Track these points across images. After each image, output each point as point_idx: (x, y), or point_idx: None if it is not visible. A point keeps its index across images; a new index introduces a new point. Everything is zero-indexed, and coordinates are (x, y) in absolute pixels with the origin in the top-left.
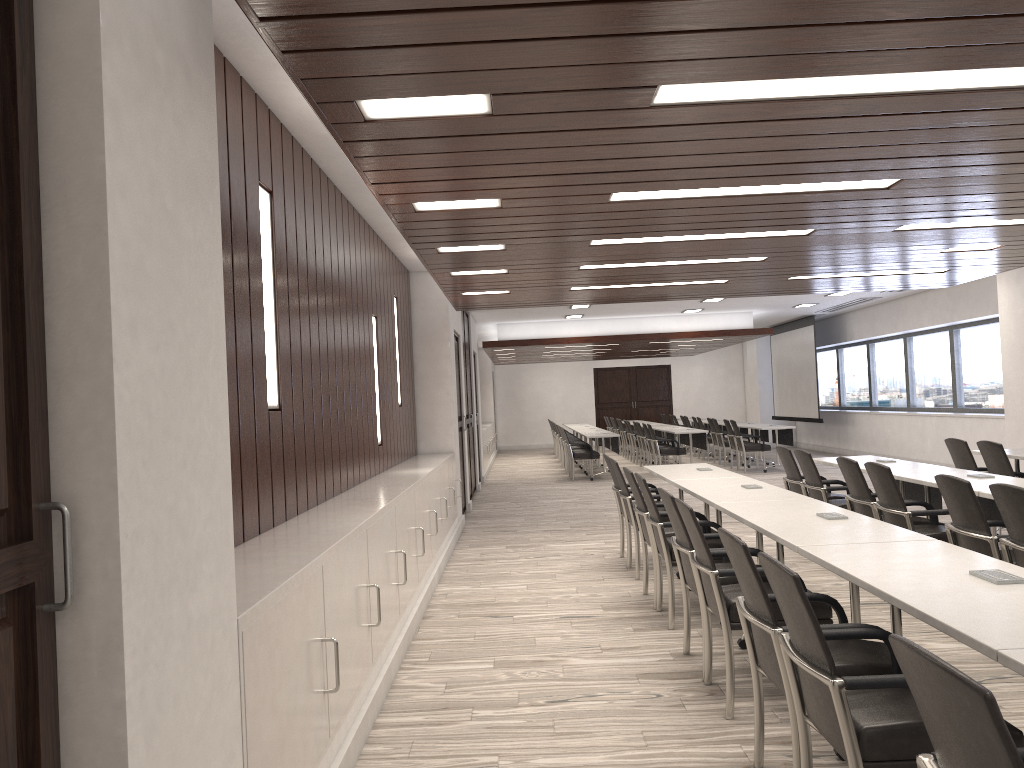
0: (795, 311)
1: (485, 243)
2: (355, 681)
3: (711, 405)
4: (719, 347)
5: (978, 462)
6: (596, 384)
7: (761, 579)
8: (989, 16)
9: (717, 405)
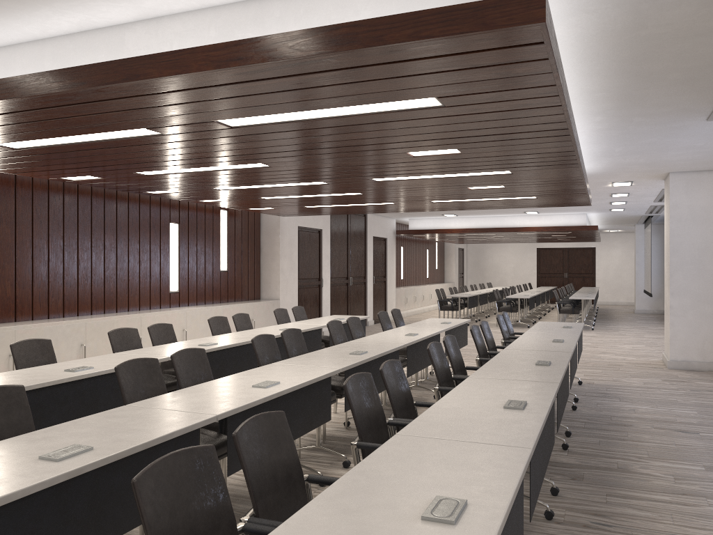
0: (624, 213)
1: (158, 190)
2: None
3: (626, 278)
4: (595, 237)
5: None
6: (538, 259)
7: (15, 360)
8: (26, 122)
9: (631, 279)
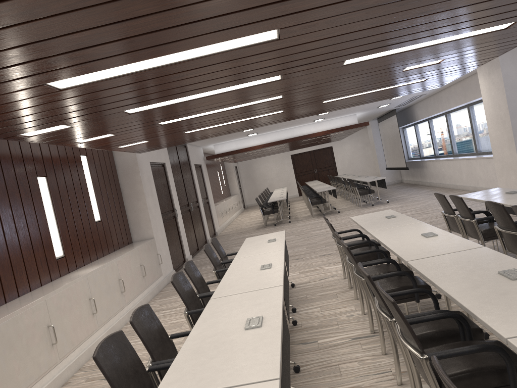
0: (382, 109)
1: (44, 127)
2: None
3: (357, 164)
4: (348, 135)
5: (490, 184)
6: (293, 163)
7: None
8: None
9: (361, 164)
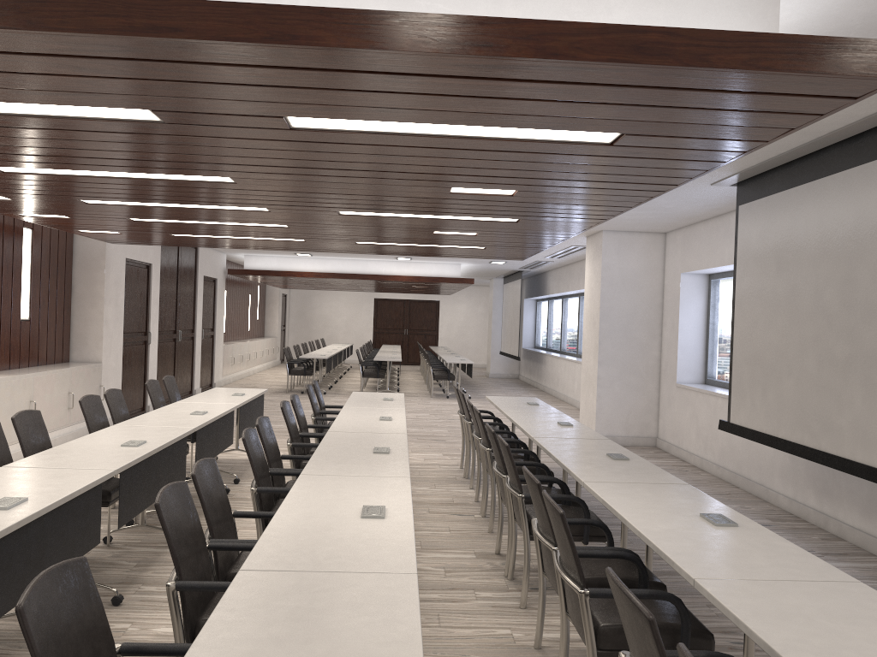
0: (499, 266)
1: None
2: None
3: (470, 337)
4: (455, 290)
5: None
6: (376, 312)
7: None
8: None
9: (475, 338)
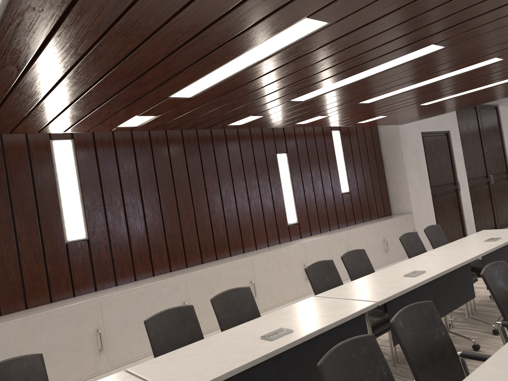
0: None
1: (236, 119)
2: (61, 380)
3: None
4: None
5: None
6: None
7: None
8: None
9: None
